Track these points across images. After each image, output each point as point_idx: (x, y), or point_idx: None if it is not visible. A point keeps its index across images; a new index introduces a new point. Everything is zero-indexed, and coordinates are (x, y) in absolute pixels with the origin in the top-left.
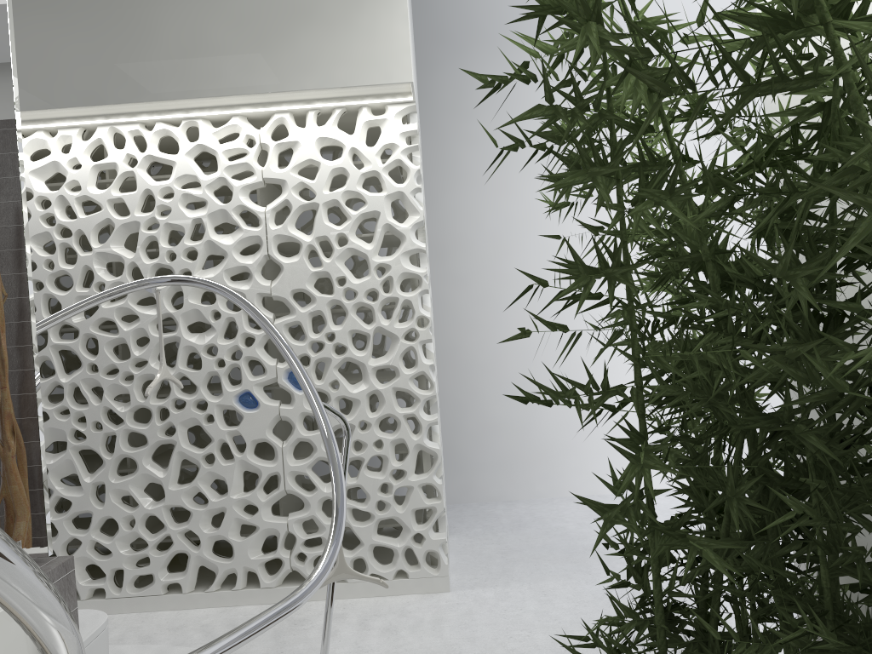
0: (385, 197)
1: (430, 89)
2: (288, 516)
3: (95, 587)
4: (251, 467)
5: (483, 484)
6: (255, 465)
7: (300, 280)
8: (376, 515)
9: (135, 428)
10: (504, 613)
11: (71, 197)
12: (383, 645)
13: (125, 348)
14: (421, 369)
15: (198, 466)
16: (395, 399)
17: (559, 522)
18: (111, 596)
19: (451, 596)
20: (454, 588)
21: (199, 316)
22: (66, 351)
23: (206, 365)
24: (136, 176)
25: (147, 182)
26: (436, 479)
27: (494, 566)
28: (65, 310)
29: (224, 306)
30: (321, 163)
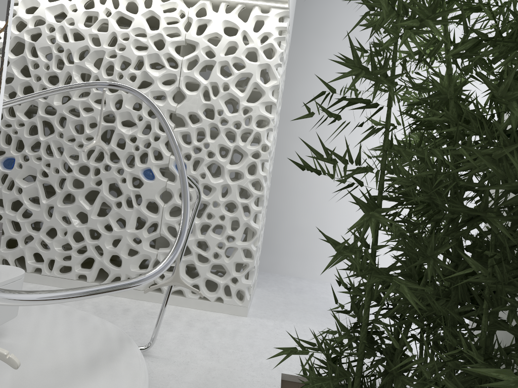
0: (258, 66)
1: (304, 16)
2: (158, 250)
3: (36, 266)
4: (142, 215)
5: (285, 264)
6: (144, 214)
7: (195, 107)
8: (212, 260)
9: (78, 177)
10: (276, 335)
11: (68, 28)
12: (196, 336)
13: (83, 129)
14: (258, 177)
15: (111, 207)
16: (238, 192)
17: (325, 295)
18: (45, 274)
19: (247, 319)
20: (250, 316)
21: (130, 116)
22: (52, 128)
23: (128, 147)
24: (109, 23)
25: (115, 28)
26: (253, 247)
27: (278, 309)
28: (46, 90)
29: (146, 113)
30: (223, 36)
